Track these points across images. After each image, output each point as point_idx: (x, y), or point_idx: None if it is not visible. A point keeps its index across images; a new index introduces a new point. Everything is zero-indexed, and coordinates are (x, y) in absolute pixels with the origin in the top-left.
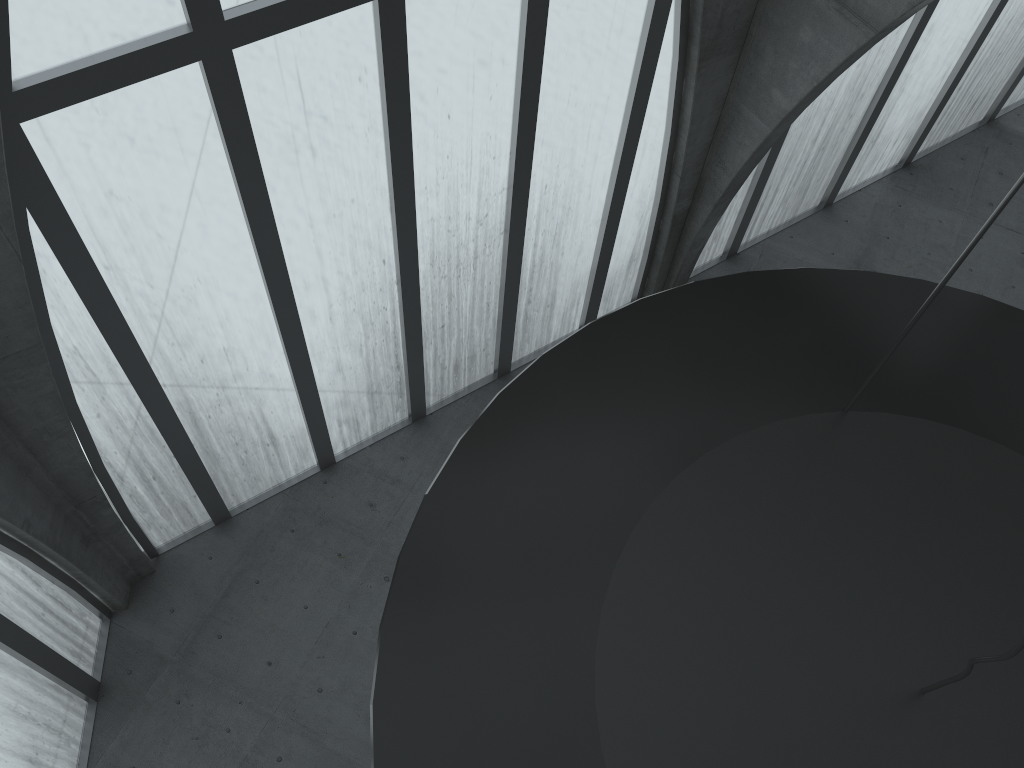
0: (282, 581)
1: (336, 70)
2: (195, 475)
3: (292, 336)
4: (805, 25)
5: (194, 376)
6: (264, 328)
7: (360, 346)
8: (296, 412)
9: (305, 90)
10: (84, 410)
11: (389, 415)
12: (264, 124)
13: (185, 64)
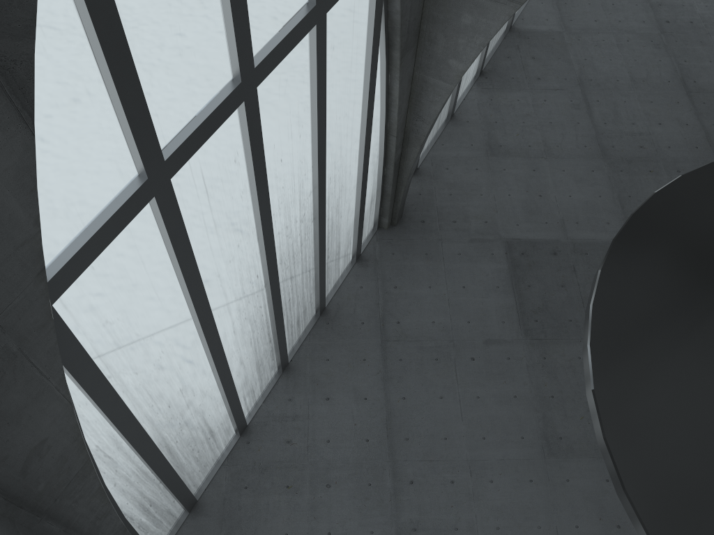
0: (259, 526)
1: (222, 161)
2: (175, 487)
3: (218, 357)
4: (465, 13)
5: (166, 419)
6: (200, 361)
7: (250, 340)
8: (222, 406)
9: (207, 184)
10: (106, 486)
11: (268, 375)
12: (188, 221)
13: (145, 204)
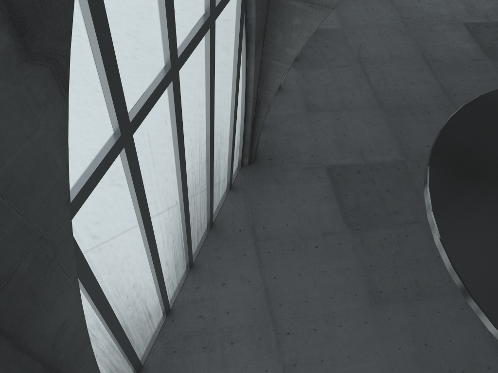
0: None
1: (158, 122)
2: (131, 355)
3: (156, 260)
4: (295, 17)
5: (125, 307)
6: (144, 263)
7: (172, 247)
8: (156, 296)
9: (150, 139)
10: None
11: (181, 272)
12: (139, 164)
13: (119, 153)
